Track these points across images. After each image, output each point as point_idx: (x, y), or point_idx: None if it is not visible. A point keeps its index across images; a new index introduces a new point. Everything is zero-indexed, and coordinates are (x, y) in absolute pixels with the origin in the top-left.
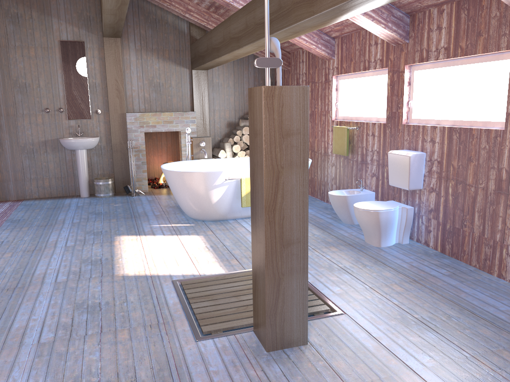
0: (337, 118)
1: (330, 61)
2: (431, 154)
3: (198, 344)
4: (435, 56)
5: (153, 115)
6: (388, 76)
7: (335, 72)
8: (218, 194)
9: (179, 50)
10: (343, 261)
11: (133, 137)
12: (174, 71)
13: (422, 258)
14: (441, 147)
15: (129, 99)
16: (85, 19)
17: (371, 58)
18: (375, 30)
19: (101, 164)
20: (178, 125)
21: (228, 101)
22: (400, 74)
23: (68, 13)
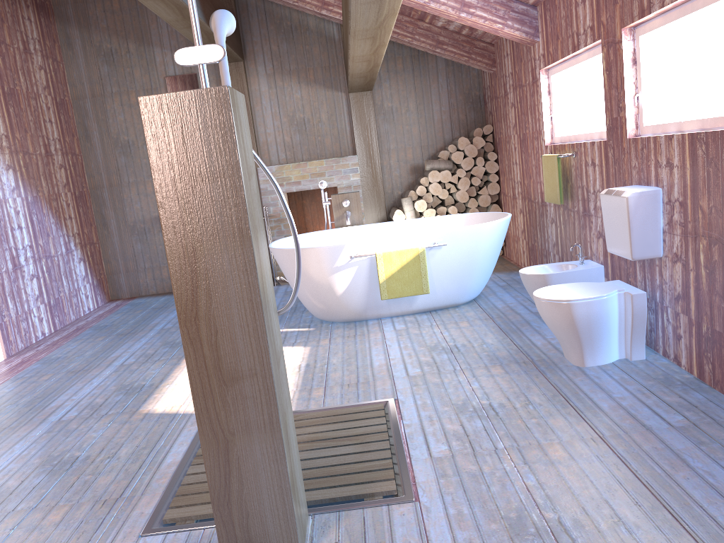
0: (554, 141)
1: (535, 46)
2: (669, 190)
3: (139, 542)
4: (660, 0)
5: (295, 167)
6: (603, 54)
7: (542, 64)
8: (344, 280)
9: (328, 66)
10: (495, 394)
11: (270, 201)
12: (324, 99)
13: (651, 390)
14: (682, 175)
15: (264, 147)
16: None
17: (580, 27)
18: None
19: None
20: (332, 178)
21: (409, 133)
22: (616, 47)
23: (173, 38)
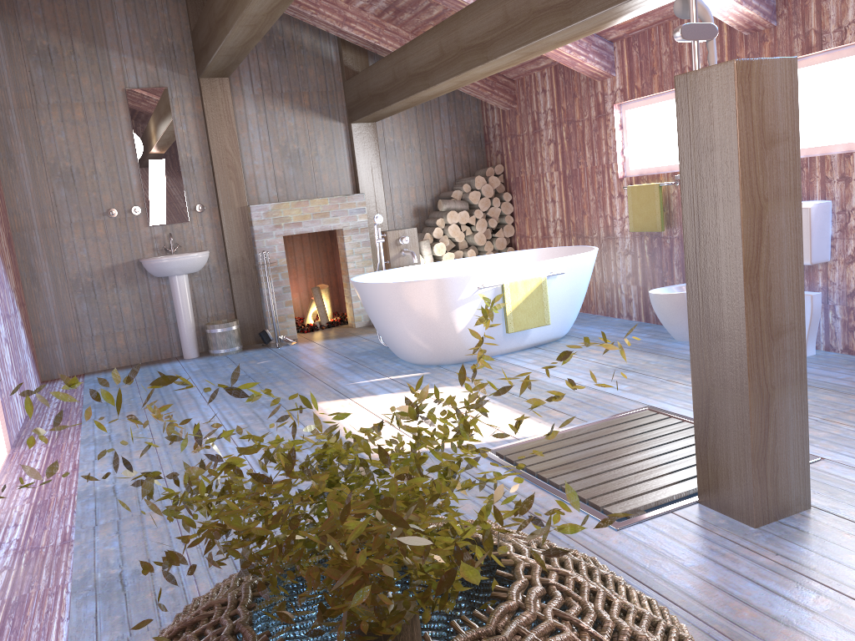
0: (627, 174)
1: (607, 81)
2: (844, 200)
3: (625, 533)
4: (837, 39)
5: (295, 205)
6: None
7: (618, 98)
8: (467, 315)
9: (325, 92)
10: None
11: (265, 246)
12: (321, 129)
13: None
14: None
15: (250, 182)
16: (166, 50)
17: None
18: (720, 10)
19: (211, 299)
20: (337, 219)
21: (412, 172)
22: None
23: (136, 41)
